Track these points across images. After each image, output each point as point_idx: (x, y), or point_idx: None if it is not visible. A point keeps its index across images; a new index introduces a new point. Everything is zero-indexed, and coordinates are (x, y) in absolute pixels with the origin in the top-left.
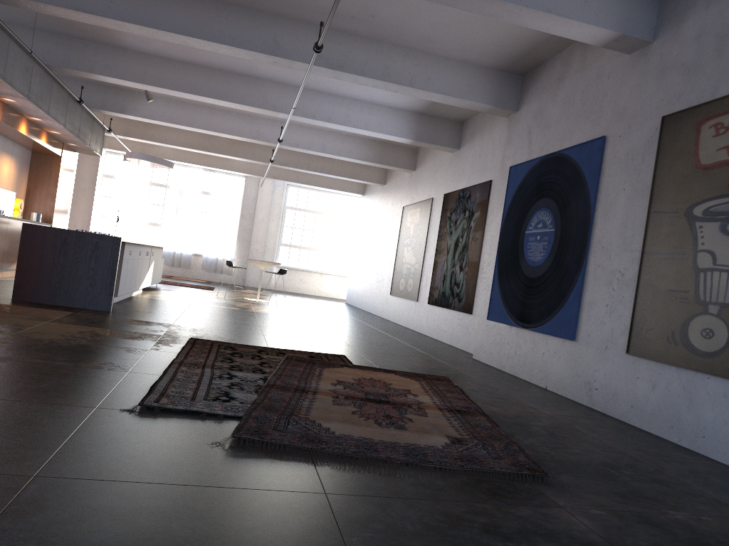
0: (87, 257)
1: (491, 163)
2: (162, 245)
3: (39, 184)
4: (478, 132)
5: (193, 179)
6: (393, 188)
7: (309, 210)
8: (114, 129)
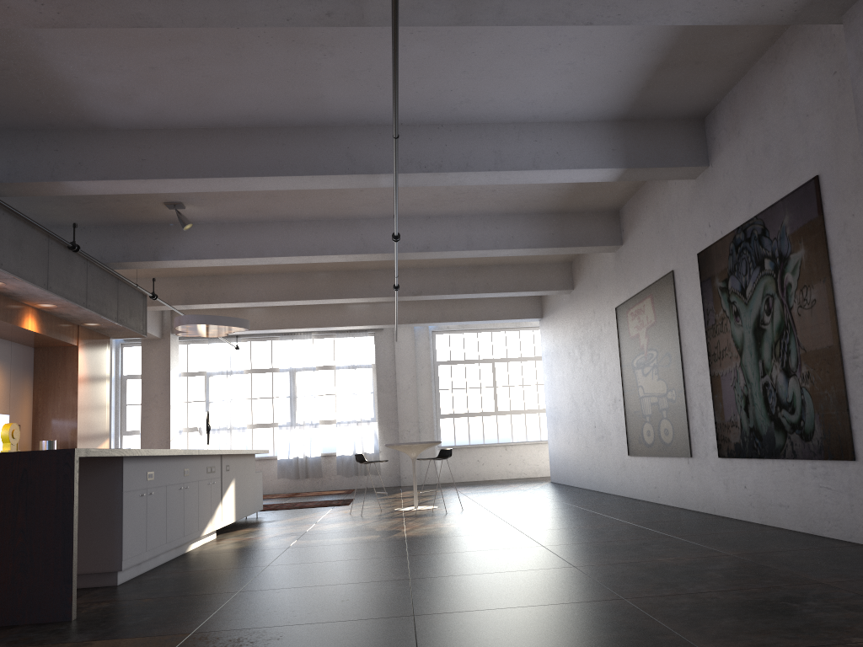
0: (8, 506)
1: (804, 147)
2: (243, 450)
3: (50, 395)
4: (748, 113)
5: (305, 353)
6: (589, 288)
7: (469, 360)
8: (169, 298)
